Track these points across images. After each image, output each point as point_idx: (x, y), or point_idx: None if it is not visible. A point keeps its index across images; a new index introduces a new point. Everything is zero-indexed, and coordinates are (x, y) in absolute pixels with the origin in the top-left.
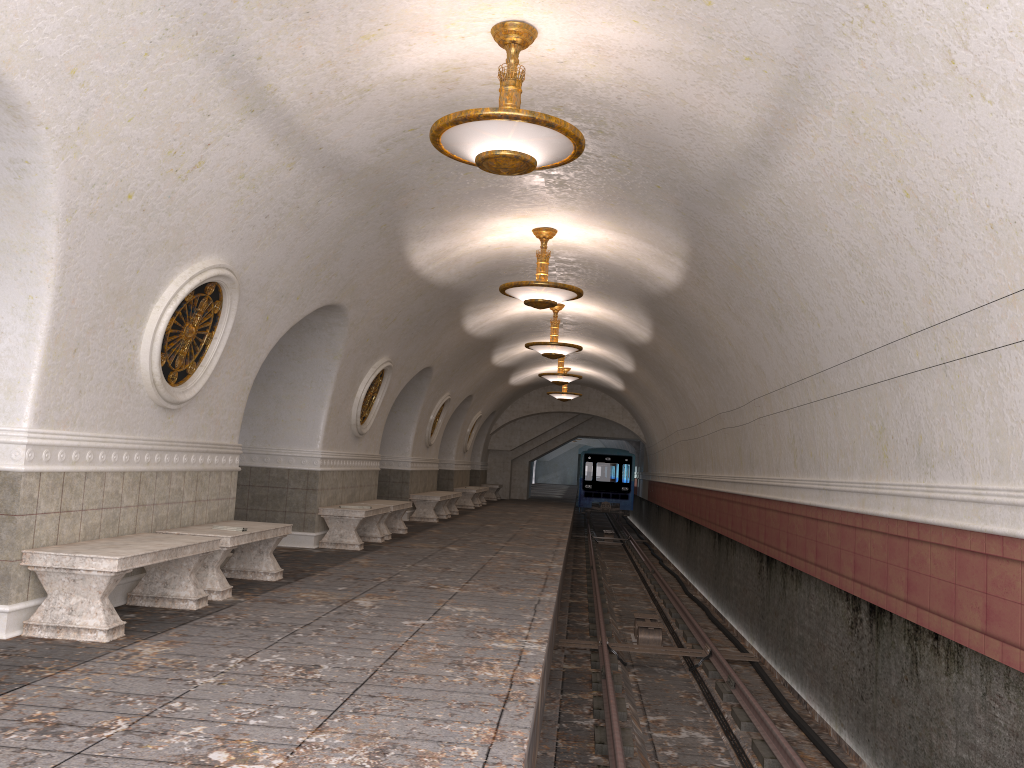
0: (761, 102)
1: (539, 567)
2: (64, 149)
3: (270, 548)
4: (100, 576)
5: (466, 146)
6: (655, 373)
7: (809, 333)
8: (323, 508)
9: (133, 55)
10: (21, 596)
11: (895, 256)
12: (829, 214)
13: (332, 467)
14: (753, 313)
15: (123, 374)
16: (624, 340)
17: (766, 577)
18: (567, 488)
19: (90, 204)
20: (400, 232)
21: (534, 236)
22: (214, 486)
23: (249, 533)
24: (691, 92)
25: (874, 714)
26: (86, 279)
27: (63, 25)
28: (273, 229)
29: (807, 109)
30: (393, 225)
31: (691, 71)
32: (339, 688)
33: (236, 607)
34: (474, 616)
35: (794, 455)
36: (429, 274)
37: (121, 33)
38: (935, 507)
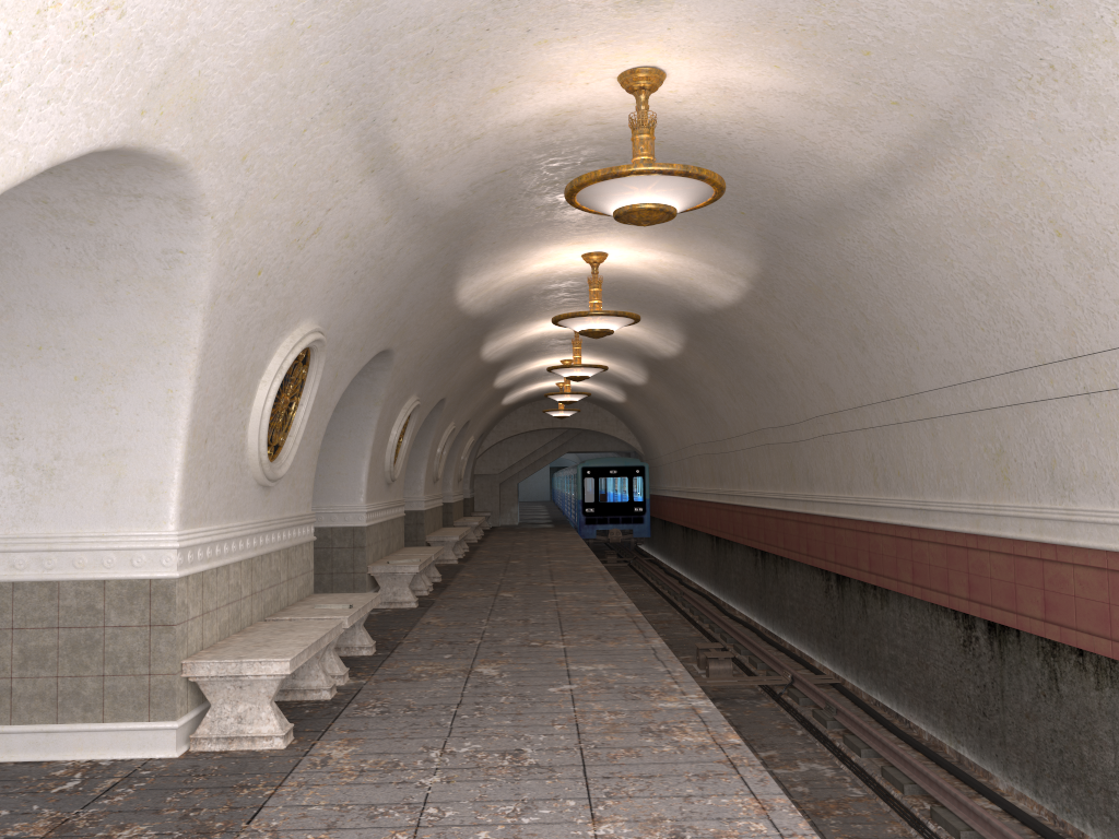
0: (897, 142)
1: (614, 608)
2: (221, 236)
3: (362, 620)
4: (269, 680)
5: (607, 200)
6: (673, 386)
7: (903, 355)
8: (373, 566)
9: (294, 133)
10: (183, 709)
11: (1033, 289)
12: (953, 246)
13: (374, 520)
14: (828, 333)
15: (236, 457)
16: (642, 354)
17: (837, 596)
18: (545, 506)
19: (230, 287)
20: (457, 269)
21: (581, 260)
22: (299, 561)
23: (358, 610)
24: (815, 130)
25: (1002, 730)
26: (217, 364)
27: (248, 114)
28: (357, 284)
29: (951, 151)
30: (453, 263)
31: (823, 111)
32: (567, 772)
33: (367, 691)
34: (610, 674)
35: (874, 474)
36: (468, 306)
37: (291, 113)
38: (1078, 530)
